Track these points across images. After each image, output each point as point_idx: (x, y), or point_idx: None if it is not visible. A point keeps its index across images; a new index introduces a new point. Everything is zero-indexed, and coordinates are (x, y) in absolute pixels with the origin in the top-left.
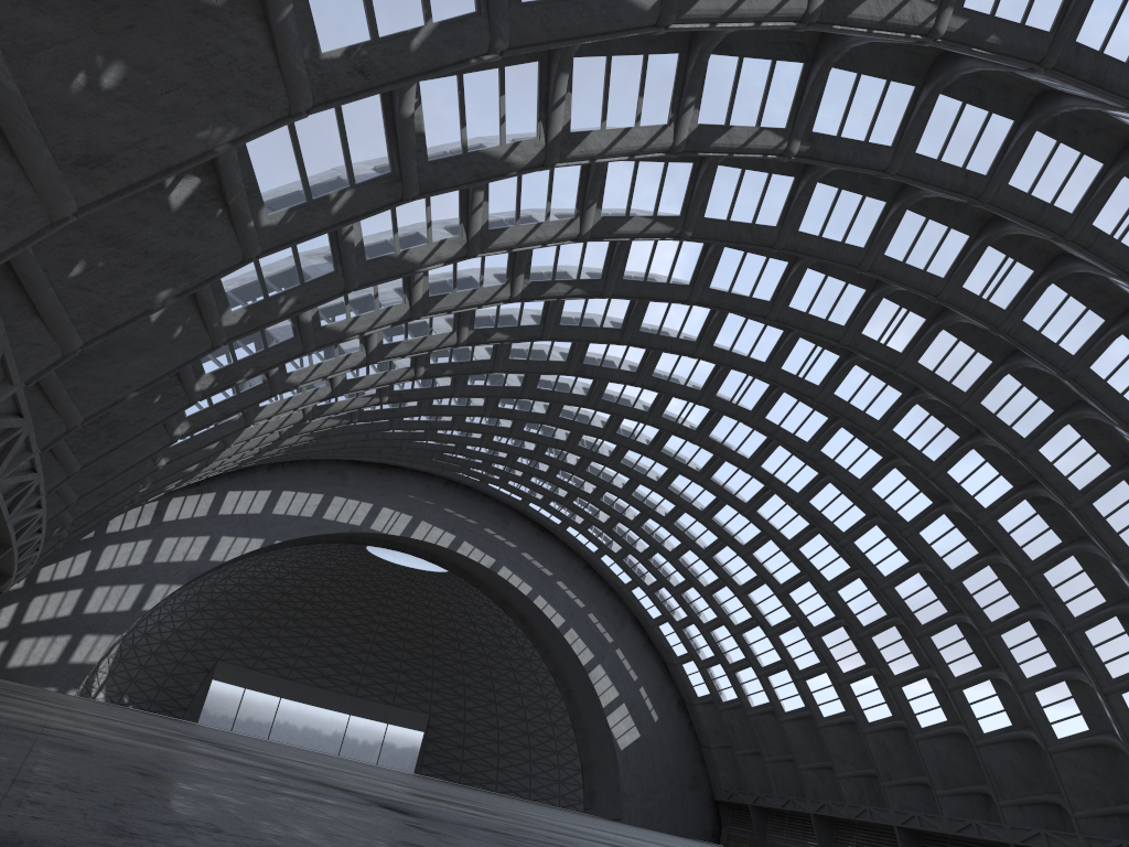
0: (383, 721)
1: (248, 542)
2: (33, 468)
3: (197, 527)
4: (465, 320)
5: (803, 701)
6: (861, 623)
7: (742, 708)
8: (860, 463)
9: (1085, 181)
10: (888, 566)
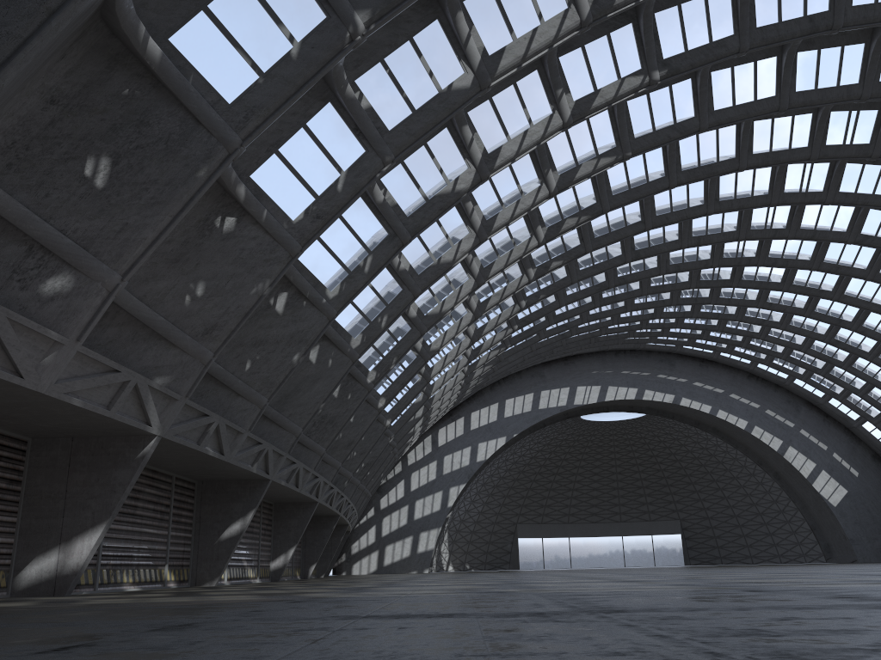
0: (647, 534)
1: (496, 441)
2: (293, 461)
3: (461, 443)
4: (527, 264)
5: None
6: None
7: None
8: None
9: None
10: None
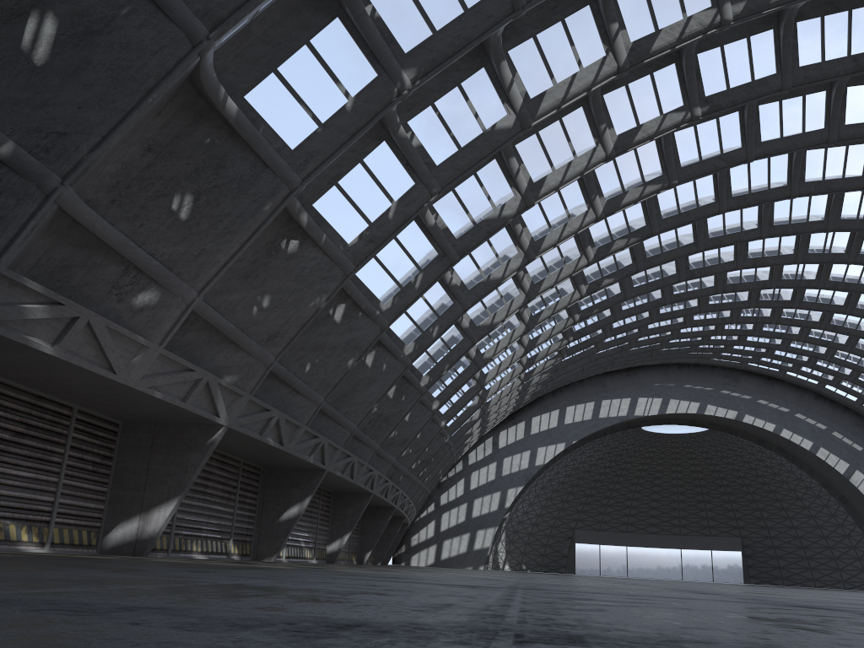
0: (707, 549)
1: (555, 447)
2: (348, 454)
3: (520, 446)
4: (579, 280)
5: None
6: None
7: None
8: None
9: None
10: None
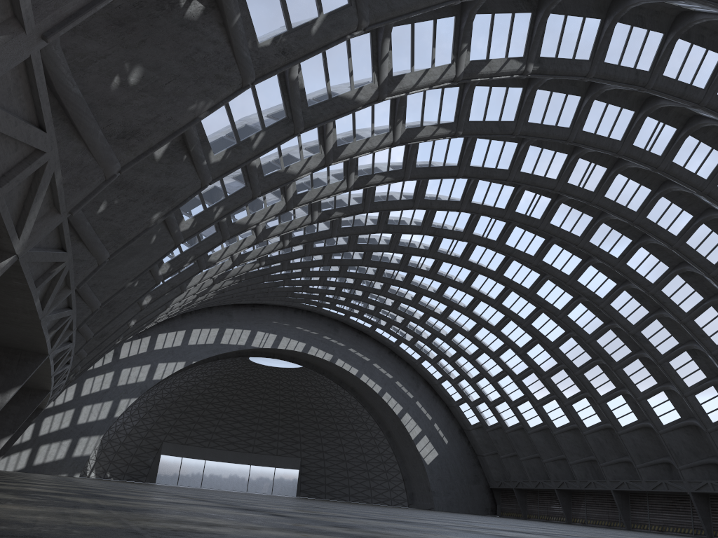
0: (272, 466)
1: (175, 364)
2: (70, 339)
3: (142, 360)
4: (315, 206)
5: (541, 419)
6: (576, 366)
7: (501, 428)
8: (568, 265)
9: (710, 67)
10: (590, 327)
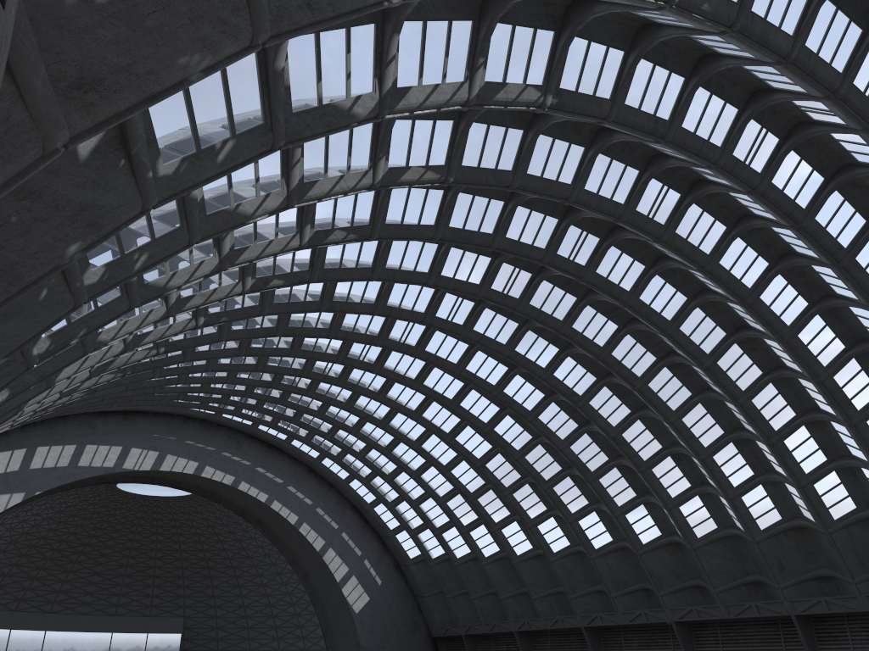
0: (143, 632)
1: (10, 497)
2: None
3: None
4: (249, 270)
5: (498, 546)
6: (544, 478)
7: (448, 561)
8: (544, 356)
9: (727, 122)
10: (564, 431)
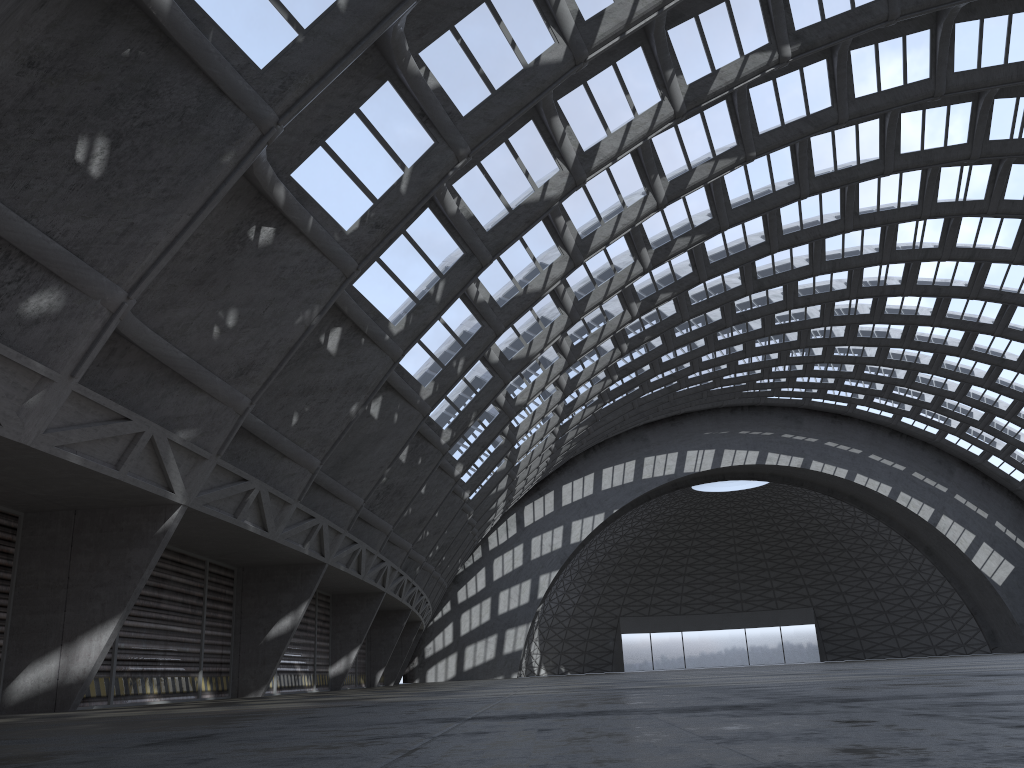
0: (775, 625)
1: (593, 519)
2: (354, 541)
3: (551, 522)
4: (629, 297)
5: None
6: None
7: None
8: None
9: None
10: None
